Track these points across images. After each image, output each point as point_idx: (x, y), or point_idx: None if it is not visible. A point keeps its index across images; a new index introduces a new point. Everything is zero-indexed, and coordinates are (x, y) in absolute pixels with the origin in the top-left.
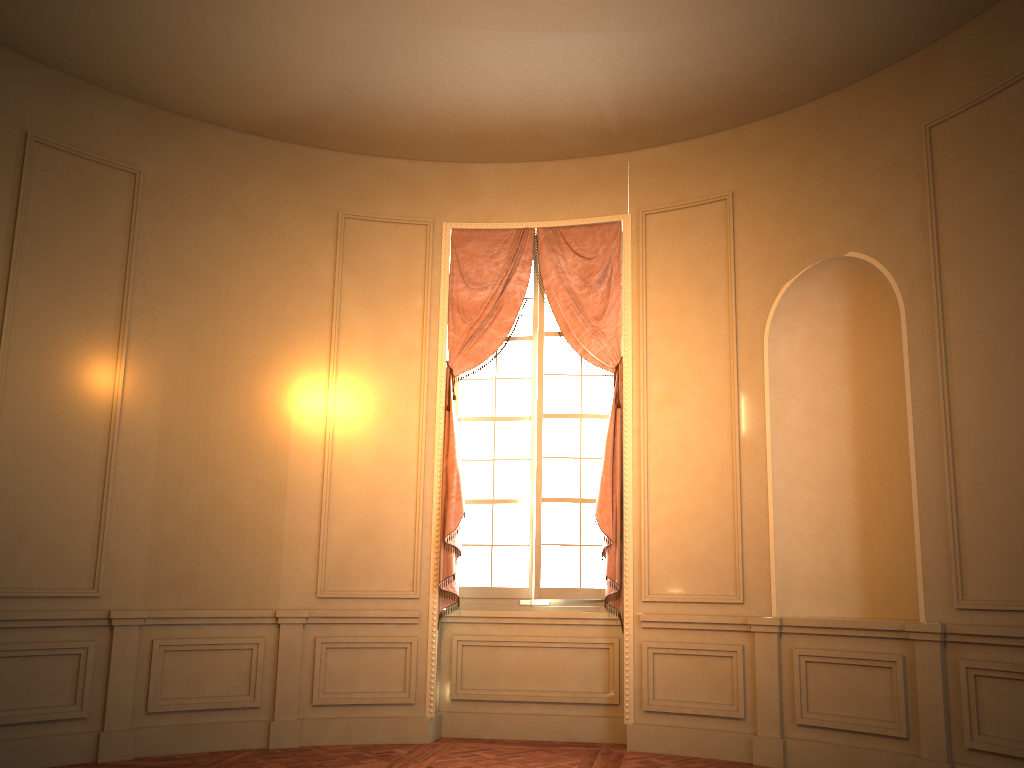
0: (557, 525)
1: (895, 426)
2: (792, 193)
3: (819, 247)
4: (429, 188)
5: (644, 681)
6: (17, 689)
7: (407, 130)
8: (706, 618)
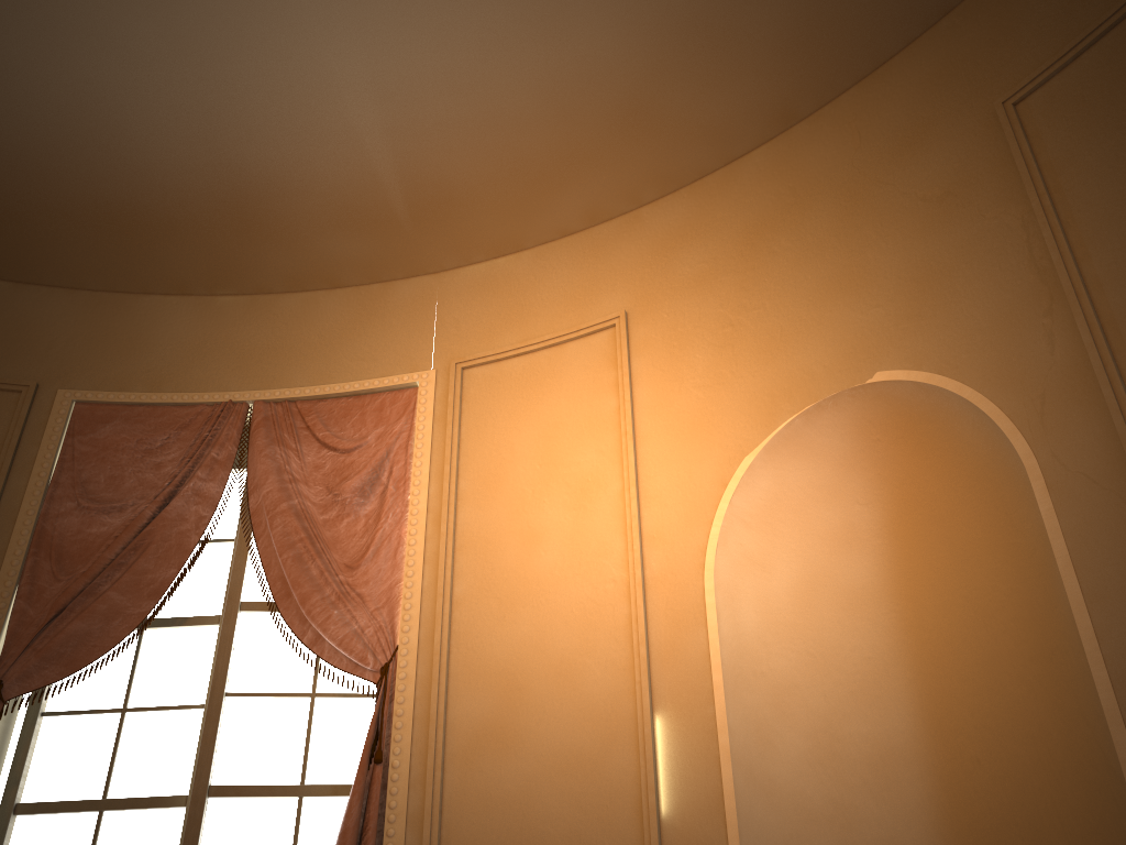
0: None
1: (1044, 779)
2: (742, 294)
3: (808, 377)
4: (46, 330)
5: None
6: None
7: None
8: None
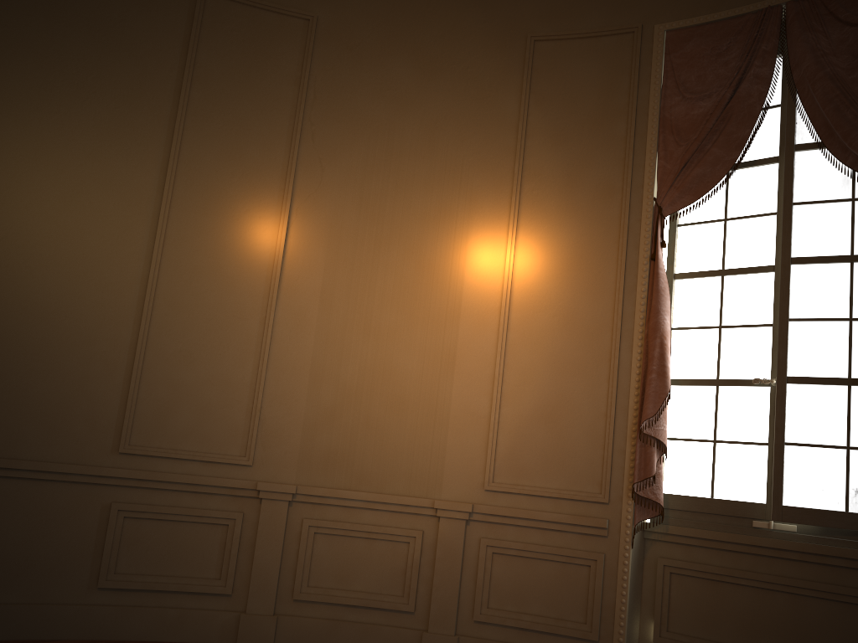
0: (810, 417)
1: None
2: None
3: None
4: None
5: None
6: (163, 554)
7: None
8: None
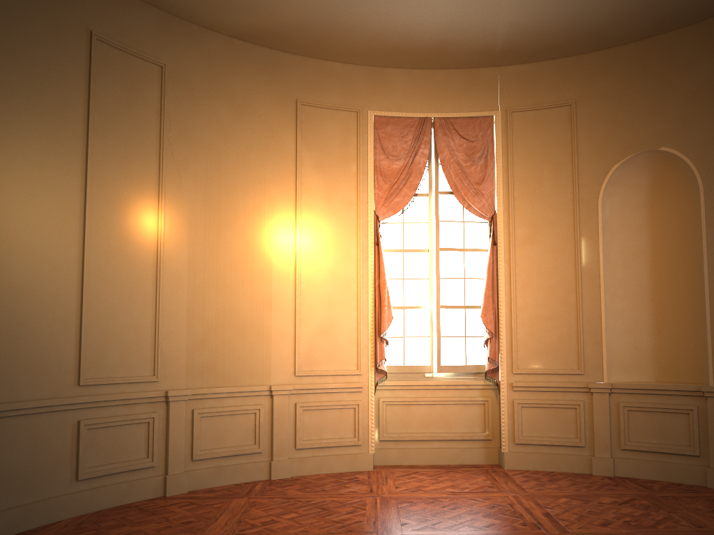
0: (450, 323)
1: (680, 261)
2: (619, 104)
3: (639, 142)
4: (357, 85)
5: (515, 425)
6: (112, 449)
7: (352, 43)
8: (558, 384)
